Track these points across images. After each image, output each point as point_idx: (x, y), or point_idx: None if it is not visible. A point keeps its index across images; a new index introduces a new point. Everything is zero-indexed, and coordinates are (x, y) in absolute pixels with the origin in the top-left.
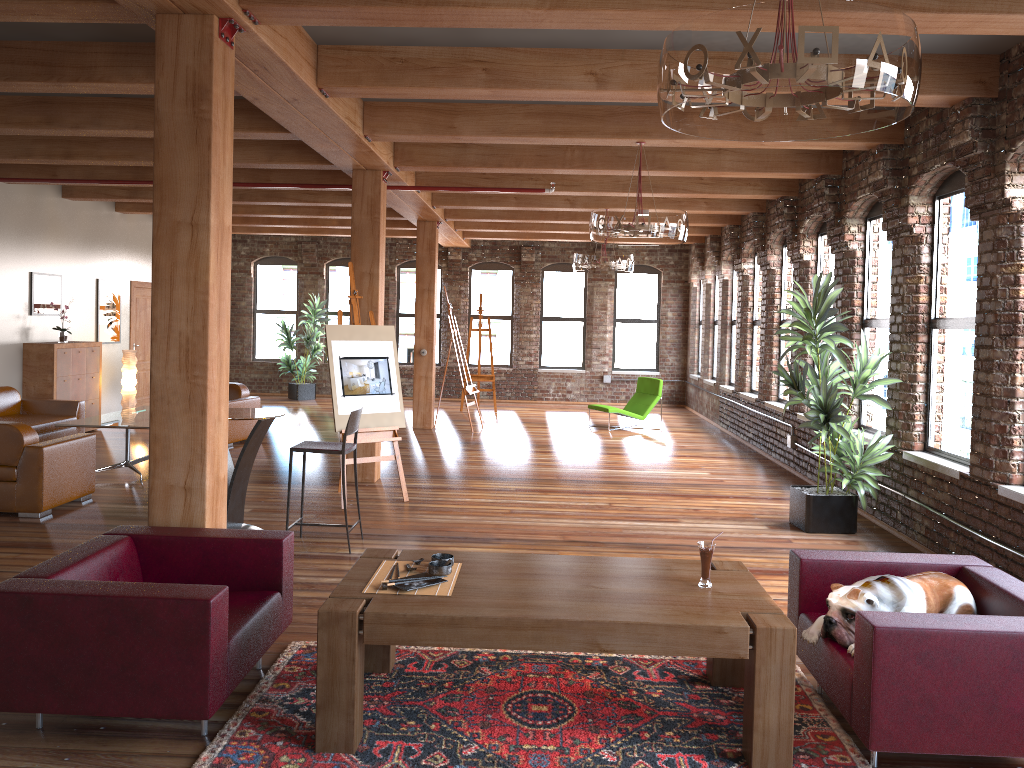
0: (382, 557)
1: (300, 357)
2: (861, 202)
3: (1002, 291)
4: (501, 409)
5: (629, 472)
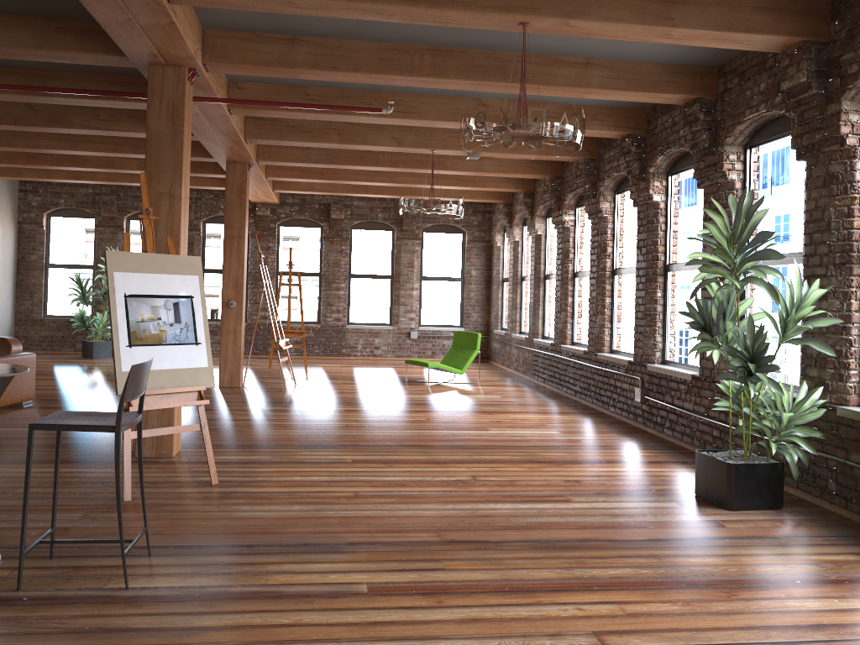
0: None
1: (96, 313)
2: (746, 125)
3: None
4: (311, 365)
5: (473, 433)
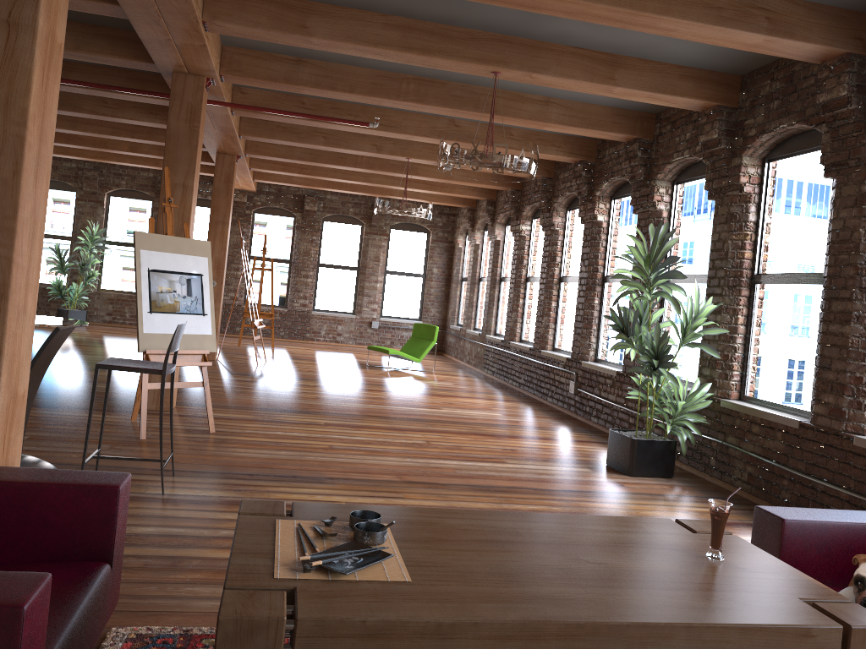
0: (271, 514)
1: (72, 283)
2: (674, 165)
3: (865, 245)
4: (277, 346)
5: (428, 410)
